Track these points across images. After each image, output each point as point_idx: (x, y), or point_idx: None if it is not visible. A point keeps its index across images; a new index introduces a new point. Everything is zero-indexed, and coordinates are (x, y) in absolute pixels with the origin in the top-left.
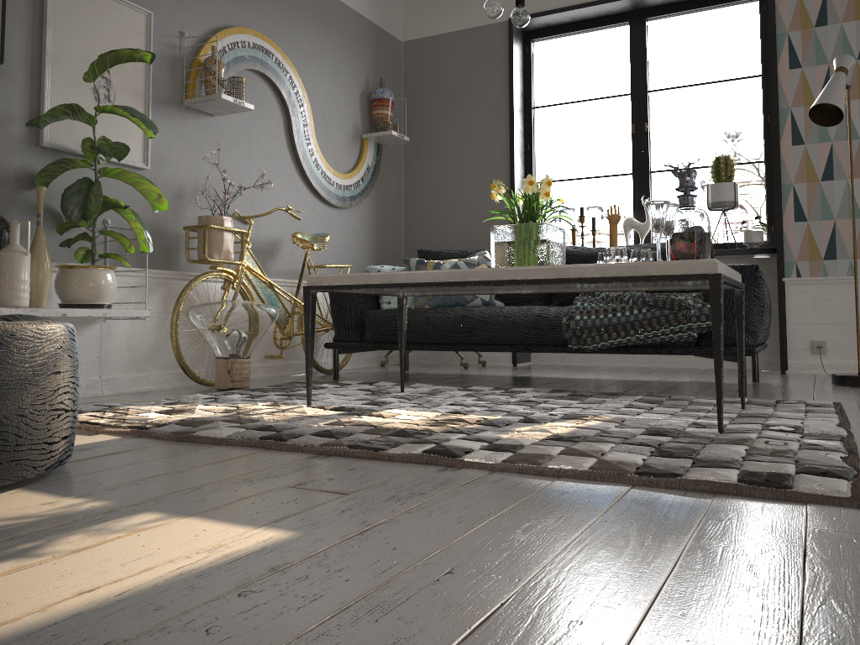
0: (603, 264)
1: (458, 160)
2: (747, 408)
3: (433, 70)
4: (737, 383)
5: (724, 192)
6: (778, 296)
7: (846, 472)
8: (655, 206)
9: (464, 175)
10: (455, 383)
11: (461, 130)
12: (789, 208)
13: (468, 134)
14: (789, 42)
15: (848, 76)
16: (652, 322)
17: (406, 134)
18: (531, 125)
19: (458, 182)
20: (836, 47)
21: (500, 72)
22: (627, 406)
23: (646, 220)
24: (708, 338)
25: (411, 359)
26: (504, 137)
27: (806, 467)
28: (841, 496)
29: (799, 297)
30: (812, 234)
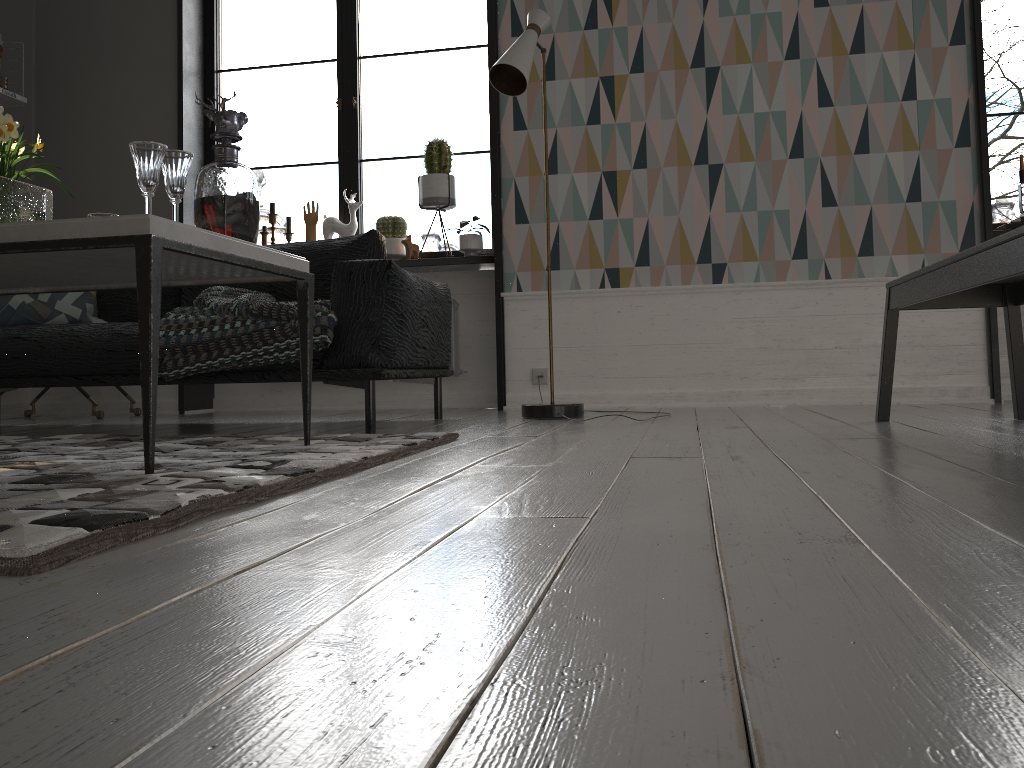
0: (1, 224)
1: (111, 136)
2: (313, 444)
3: (77, 11)
4: (412, 420)
5: (436, 186)
6: (496, 314)
7: (120, 516)
8: (139, 150)
9: (119, 156)
10: (13, 435)
11: (114, 95)
12: (510, 207)
13: (124, 101)
14: (512, 4)
15: (574, 50)
16: (254, 337)
17: (23, 93)
18: (213, 94)
19: (109, 166)
20: (561, 13)
21: (168, 19)
22: (142, 450)
23: (350, 221)
24: (332, 357)
25: (43, 411)
26: (171, 106)
27: (70, 513)
28: (15, 557)
29: (520, 316)
30: (534, 239)
